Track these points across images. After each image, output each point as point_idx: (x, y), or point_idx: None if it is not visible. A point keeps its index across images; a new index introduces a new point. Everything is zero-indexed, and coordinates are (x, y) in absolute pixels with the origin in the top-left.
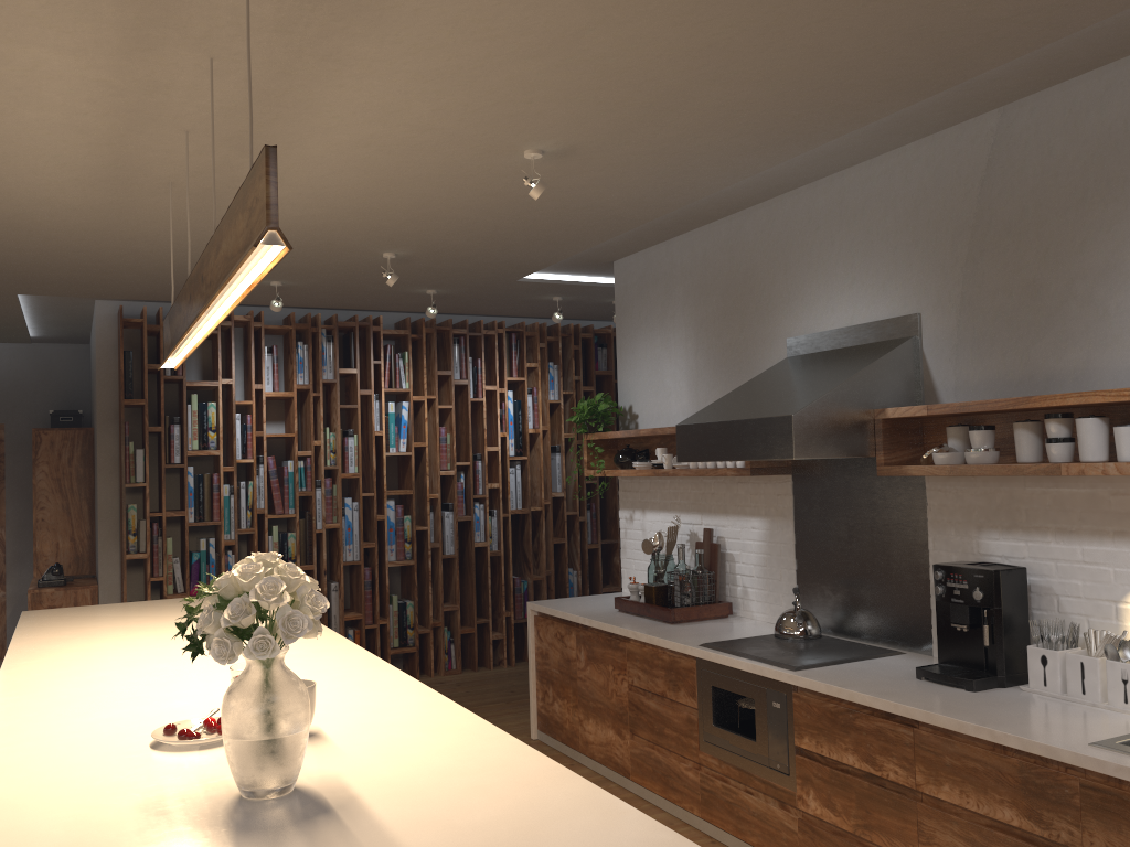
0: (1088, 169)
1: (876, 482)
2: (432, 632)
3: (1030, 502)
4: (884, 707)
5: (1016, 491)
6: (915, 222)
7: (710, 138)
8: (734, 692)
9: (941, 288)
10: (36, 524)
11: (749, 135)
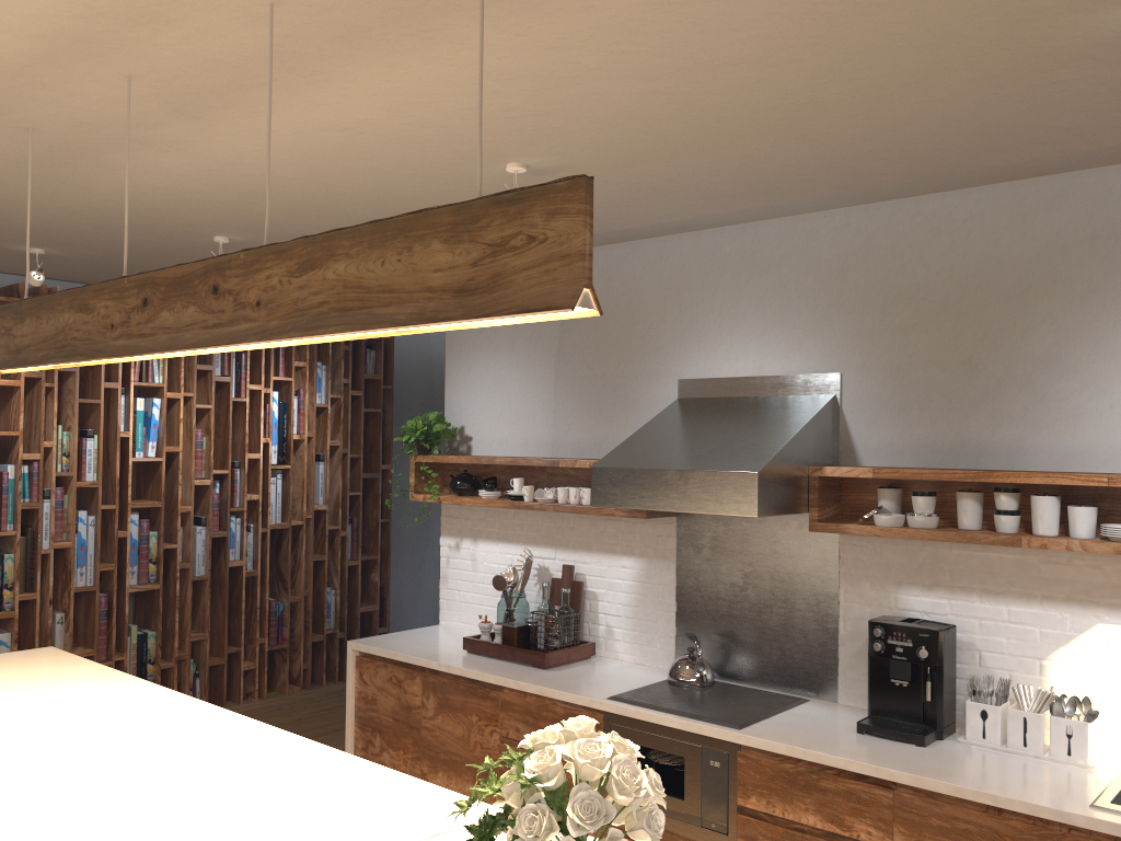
0: (1034, 265)
1: (781, 532)
2: (176, 666)
3: (955, 563)
4: (862, 770)
5: (941, 552)
6: (841, 285)
7: (701, 180)
8: (656, 748)
9: (867, 352)
10: None
11: (739, 183)
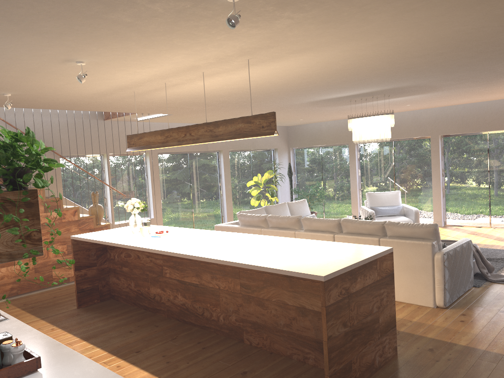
0: None
1: None
2: None
3: None
4: None
5: None
6: None
7: None
8: None
9: None
10: None
11: None
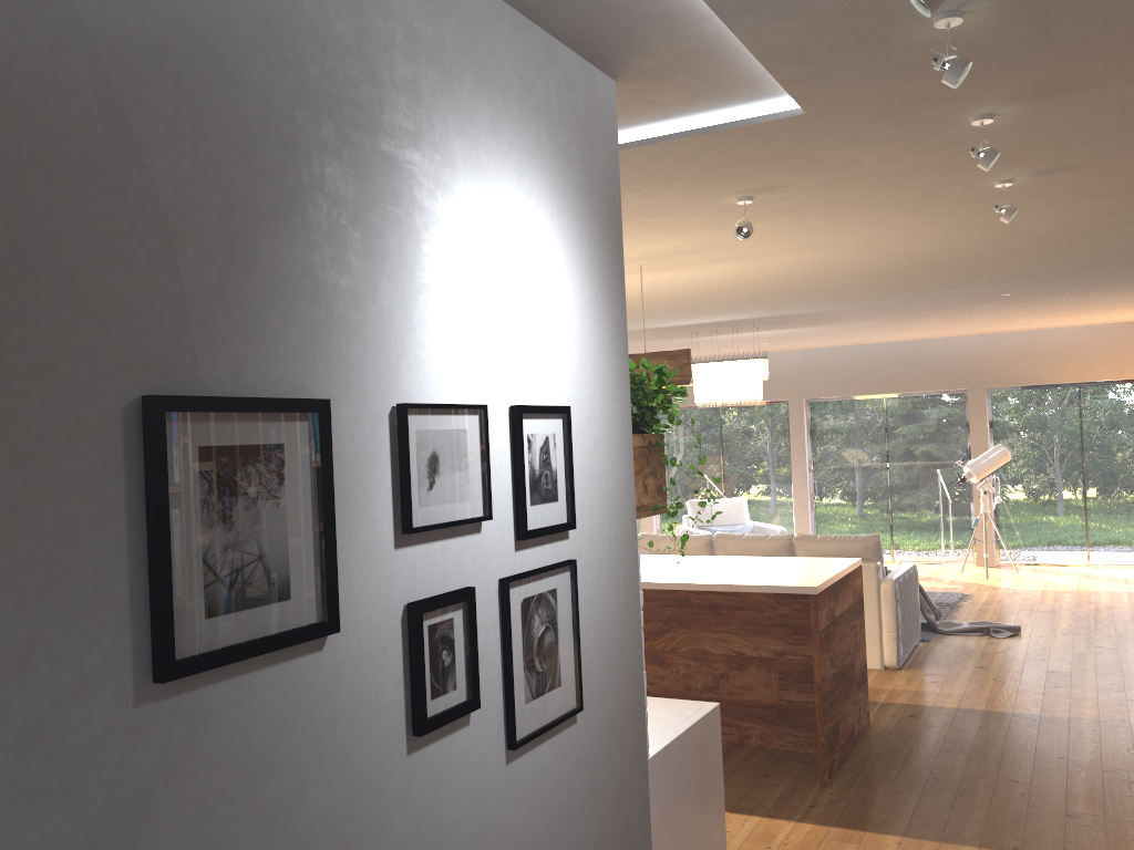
0: None
1: None
2: None
3: None
4: None
5: None
6: None
7: None
8: None
9: None
10: None
11: None
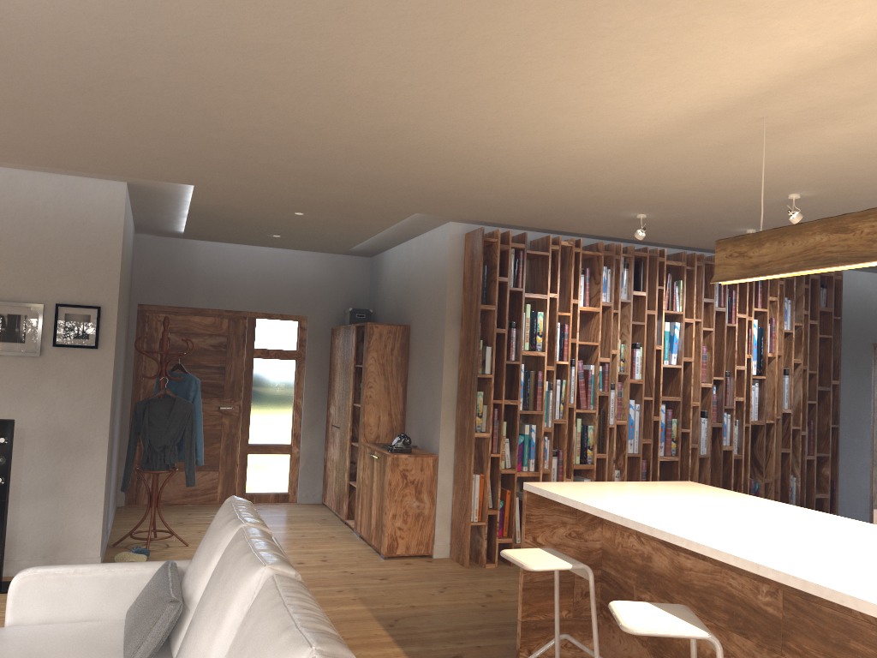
0: None
1: None
2: None
3: None
4: None
5: None
6: None
7: None
8: None
9: None
10: (365, 399)
11: None
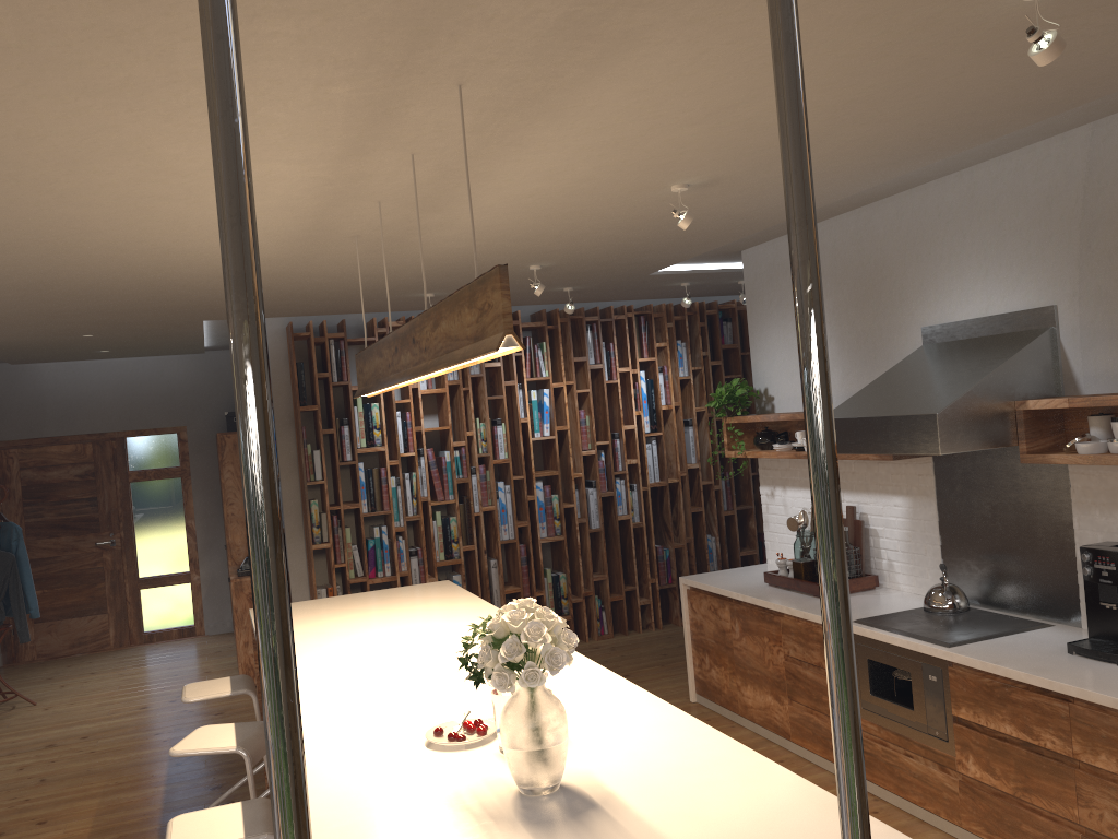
0: None
1: (1018, 465)
2: (584, 601)
3: None
4: (1039, 683)
5: None
6: (1047, 217)
7: (845, 161)
8: (890, 665)
9: (1077, 281)
10: (227, 518)
11: (883, 155)
